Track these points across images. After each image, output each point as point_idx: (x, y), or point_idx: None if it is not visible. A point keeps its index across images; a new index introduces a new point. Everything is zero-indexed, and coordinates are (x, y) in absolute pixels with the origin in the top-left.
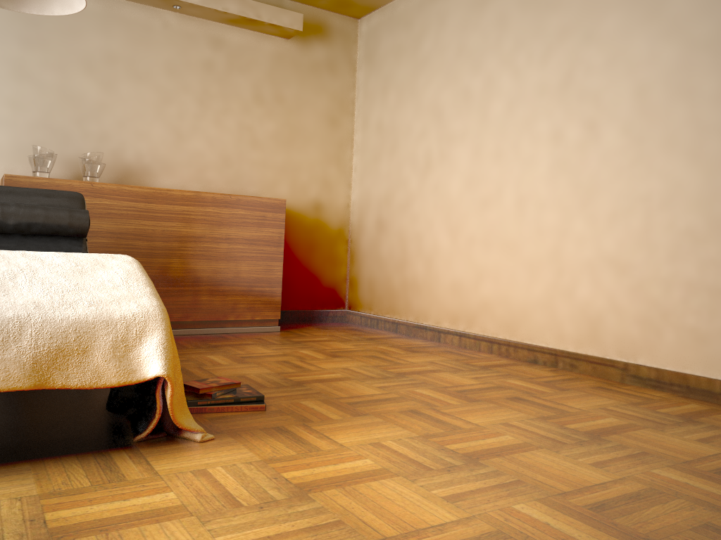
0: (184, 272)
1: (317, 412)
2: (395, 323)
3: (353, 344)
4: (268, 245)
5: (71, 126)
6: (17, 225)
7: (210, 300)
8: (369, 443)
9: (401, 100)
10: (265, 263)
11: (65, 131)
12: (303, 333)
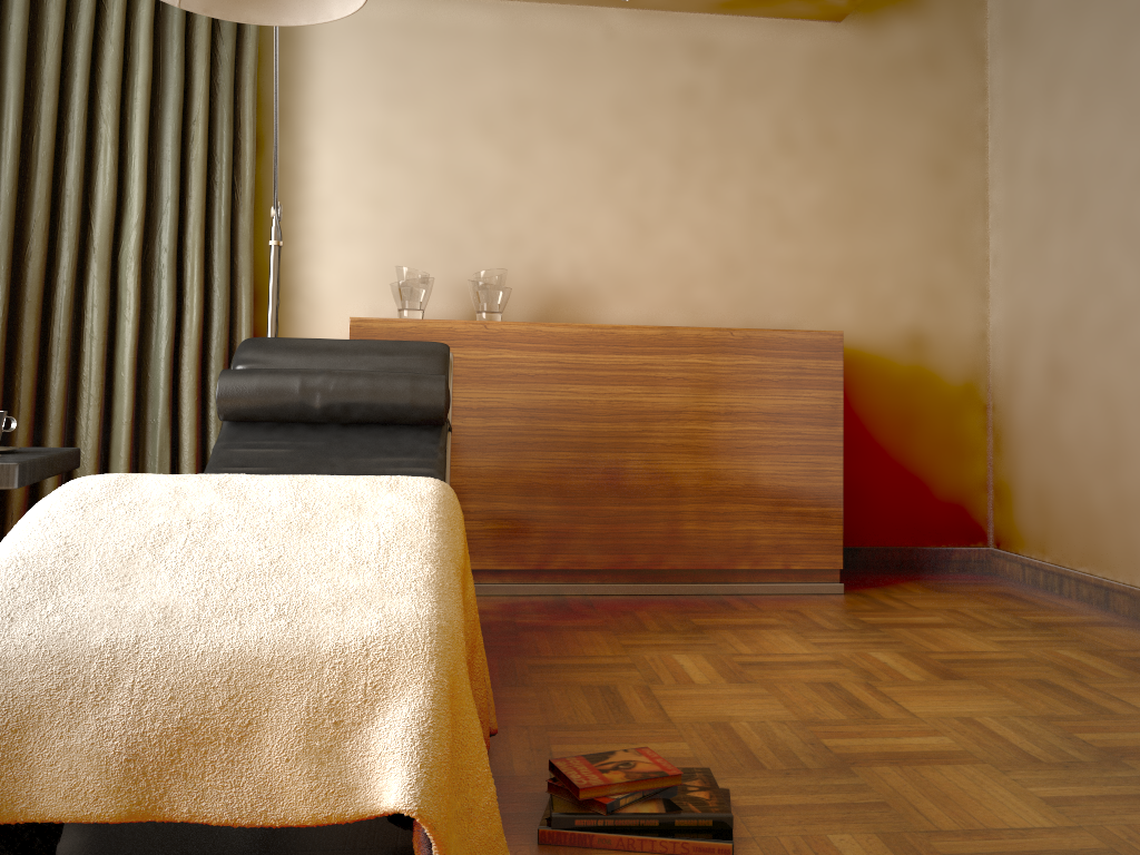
0: (651, 478)
1: None
2: (1102, 587)
3: (997, 639)
4: (811, 424)
5: (463, 229)
6: (327, 408)
7: (701, 531)
8: None
9: (1090, 105)
10: (807, 458)
11: (454, 239)
12: (891, 601)
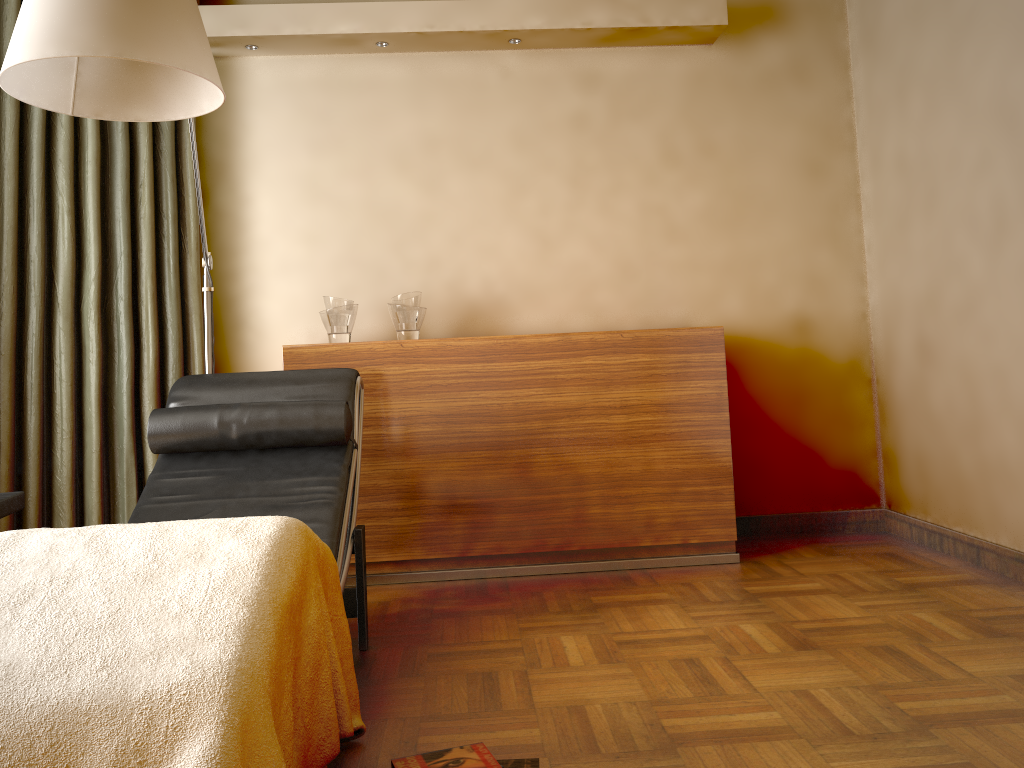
0: (557, 469)
1: None
2: (974, 545)
3: (863, 603)
4: (699, 411)
5: (386, 256)
6: (243, 437)
7: (605, 513)
8: None
9: (934, 106)
10: (697, 442)
11: (379, 265)
12: (781, 568)
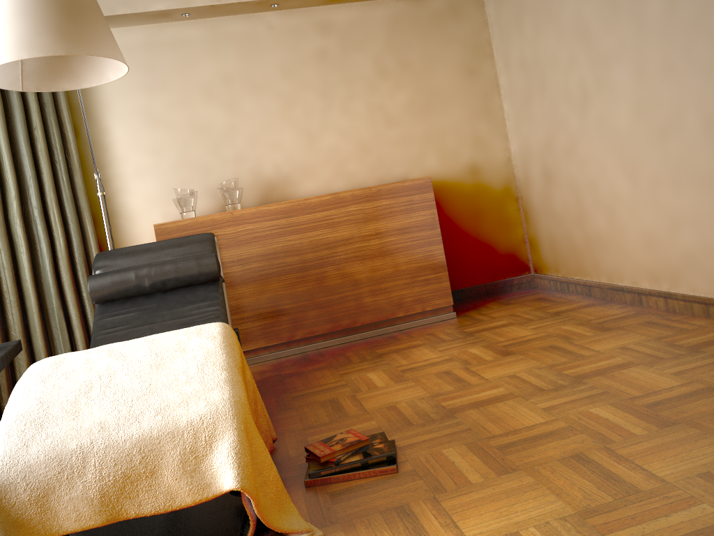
0: (341, 278)
1: (457, 470)
2: (586, 285)
3: (533, 327)
4: (422, 230)
5: (208, 157)
6: (153, 285)
7: (374, 300)
8: (504, 534)
9: (539, 28)
10: (423, 249)
11: (204, 163)
12: (481, 316)
